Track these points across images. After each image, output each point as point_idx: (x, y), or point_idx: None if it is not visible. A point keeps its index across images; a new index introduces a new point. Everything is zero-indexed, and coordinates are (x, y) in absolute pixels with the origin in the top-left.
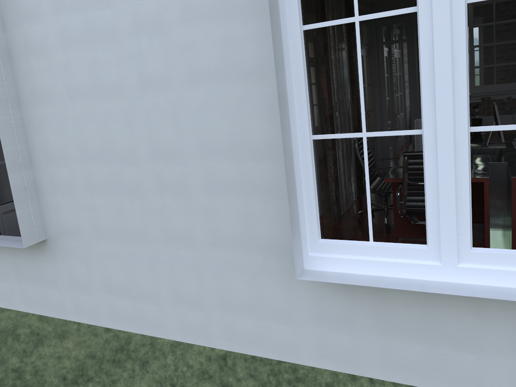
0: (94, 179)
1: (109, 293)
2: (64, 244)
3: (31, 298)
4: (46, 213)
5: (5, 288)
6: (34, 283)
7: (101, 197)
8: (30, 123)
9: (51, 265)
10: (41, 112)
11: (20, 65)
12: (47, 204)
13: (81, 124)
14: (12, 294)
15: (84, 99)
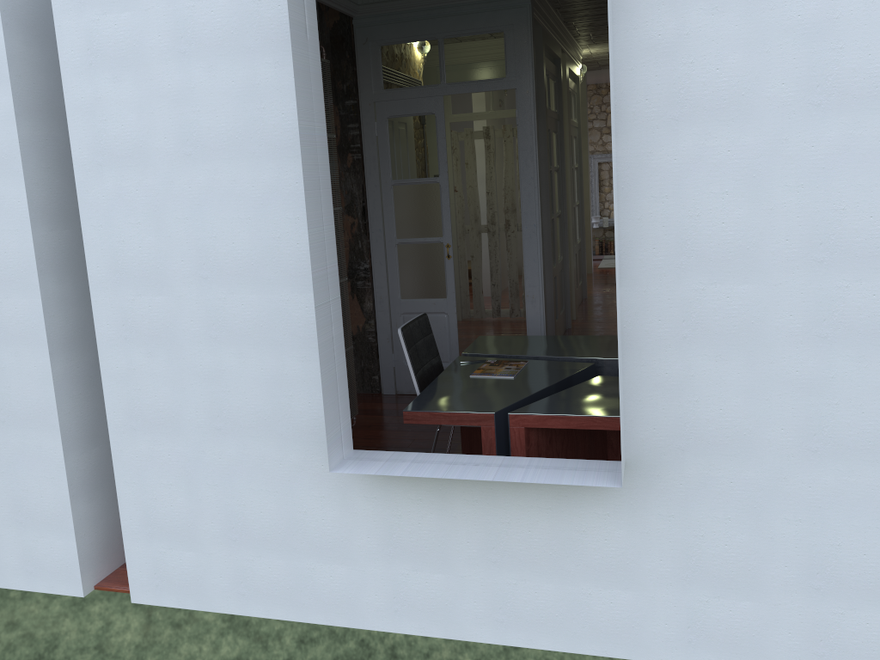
0: (846, 311)
1: (820, 592)
2: (687, 473)
3: (525, 609)
4: (641, 397)
5: (435, 586)
6: (545, 572)
7: (855, 356)
8: (644, 171)
9: (622, 526)
10: (690, 143)
11: (647, 24)
12: (648, 376)
13: (833, 174)
14: (456, 601)
15: (862, 112)
